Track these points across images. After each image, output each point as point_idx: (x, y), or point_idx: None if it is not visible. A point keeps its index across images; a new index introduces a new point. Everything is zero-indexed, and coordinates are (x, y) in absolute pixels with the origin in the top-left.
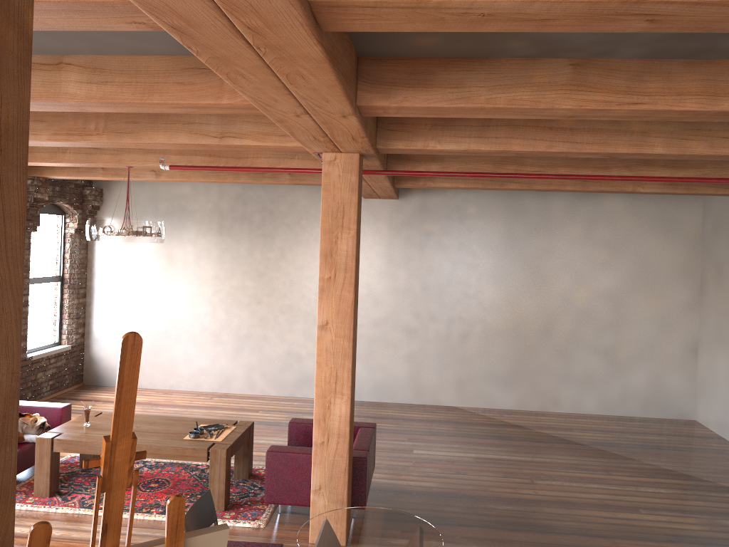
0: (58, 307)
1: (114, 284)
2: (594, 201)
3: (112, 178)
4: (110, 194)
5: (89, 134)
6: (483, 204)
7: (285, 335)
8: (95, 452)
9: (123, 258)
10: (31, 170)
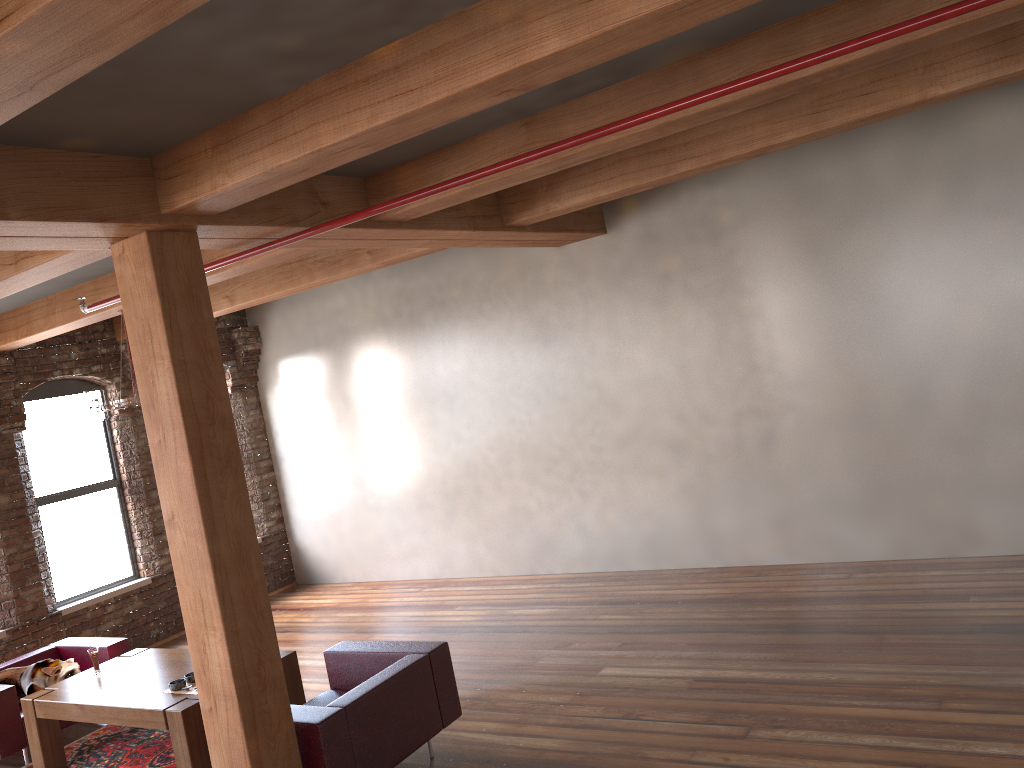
0: None
1: (297, 447)
2: (956, 130)
3: None
4: (266, 331)
5: None
6: (744, 201)
7: (503, 483)
8: (69, 717)
9: (298, 411)
10: (122, 332)
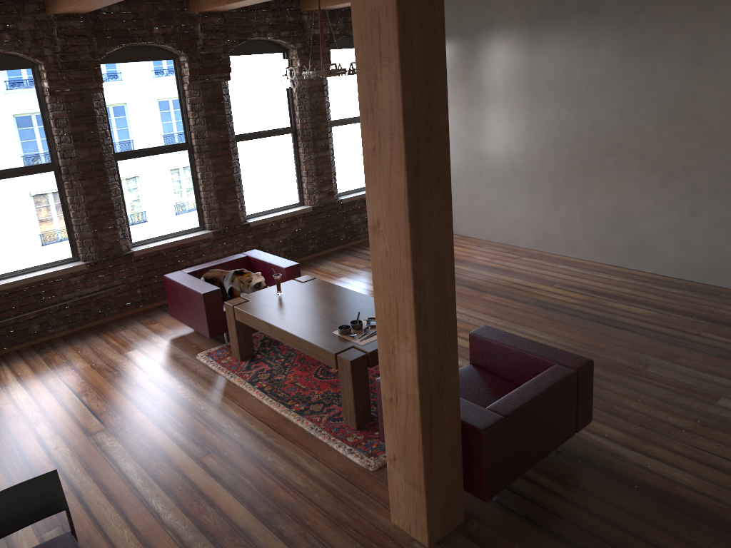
0: None
1: None
2: None
3: None
4: None
5: None
6: None
7: (613, 186)
8: (259, 329)
9: None
10: (305, 4)
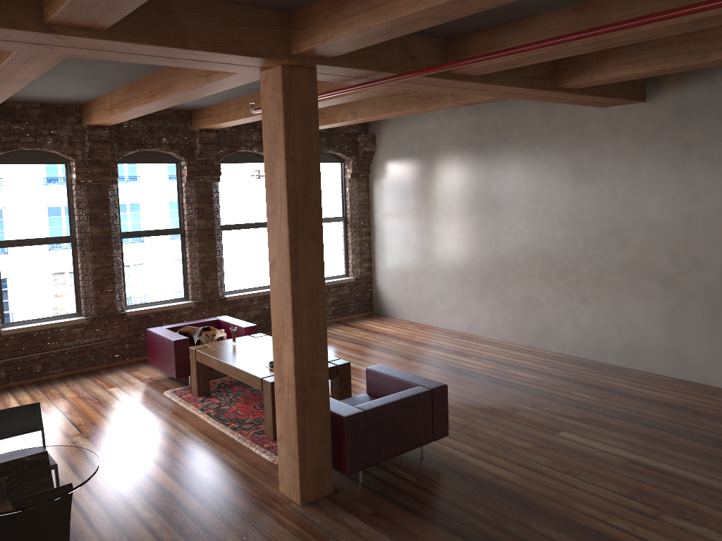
0: (342, 244)
1: (387, 223)
2: None
3: (328, 125)
4: (380, 139)
5: (156, 93)
6: None
7: (524, 278)
8: (212, 366)
9: (392, 198)
10: None
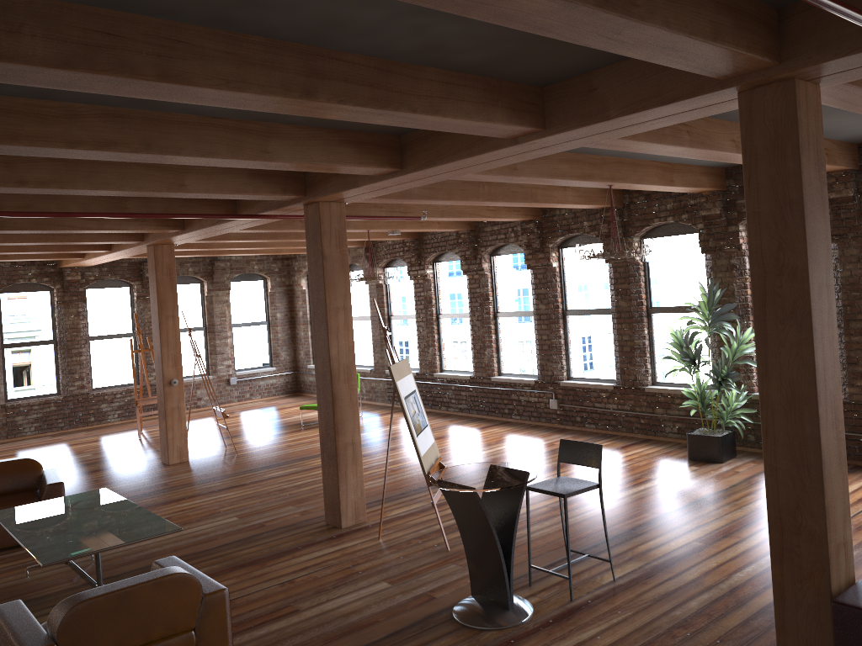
0: None
1: None
2: None
3: None
4: None
5: None
6: None
7: None
8: None
9: None
10: None
